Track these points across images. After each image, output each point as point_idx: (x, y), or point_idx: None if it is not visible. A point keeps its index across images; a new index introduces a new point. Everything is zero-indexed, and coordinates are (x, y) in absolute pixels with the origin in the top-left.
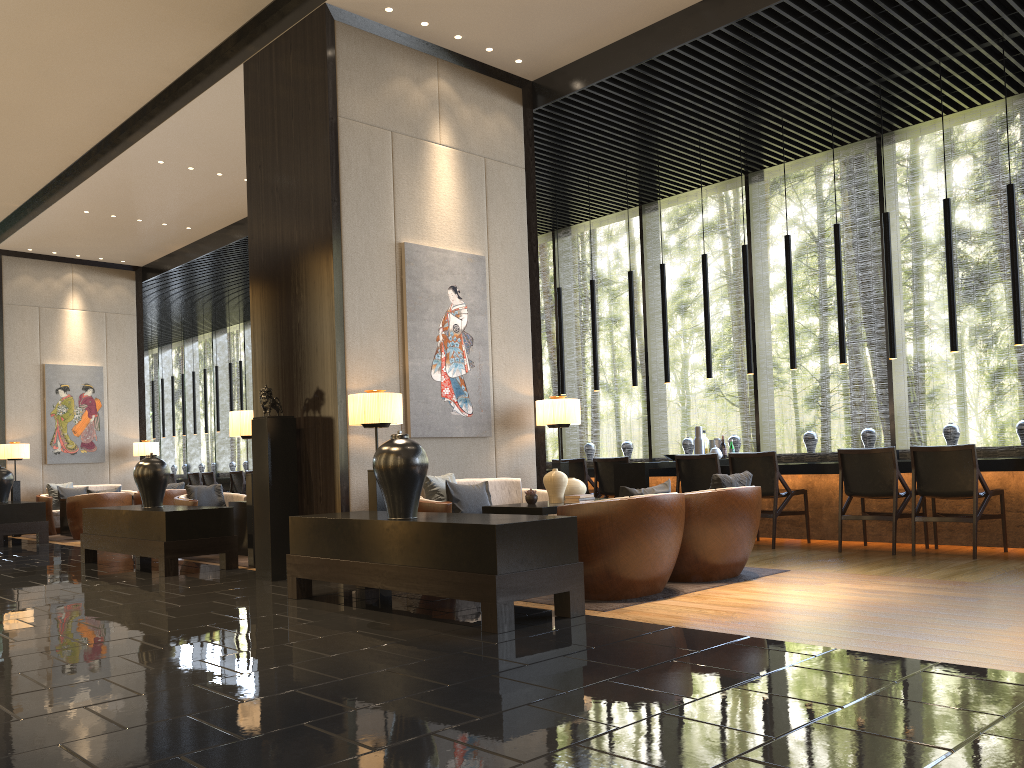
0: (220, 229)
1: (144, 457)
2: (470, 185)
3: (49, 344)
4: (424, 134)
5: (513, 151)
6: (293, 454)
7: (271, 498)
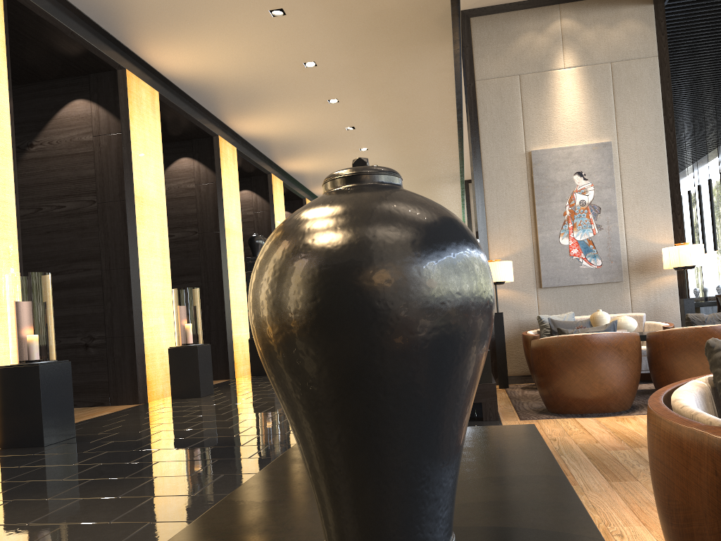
0: None
1: None
2: (595, 89)
3: None
4: (548, 66)
5: (643, 46)
6: None
7: None
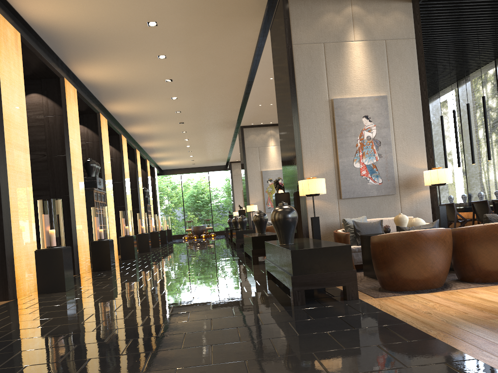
0: None
1: None
2: (375, 58)
3: (263, 162)
4: (343, 38)
5: (405, 30)
6: None
7: None
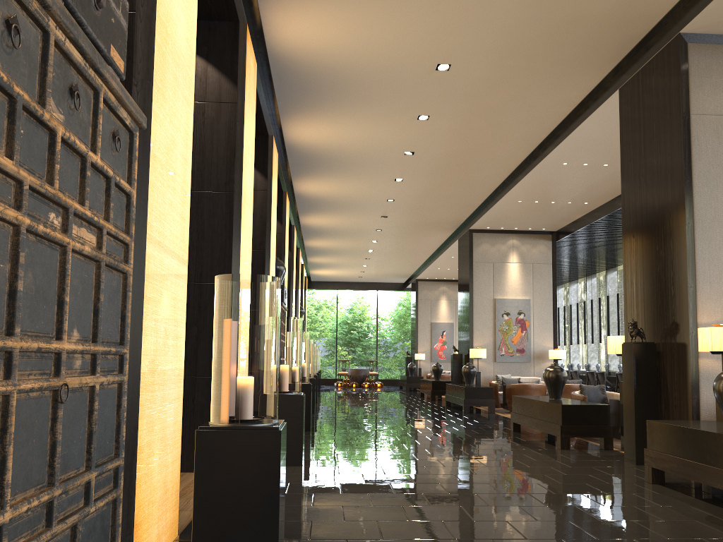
0: (608, 201)
1: (556, 359)
2: None
3: (498, 285)
4: None
5: None
6: (653, 371)
7: (635, 403)
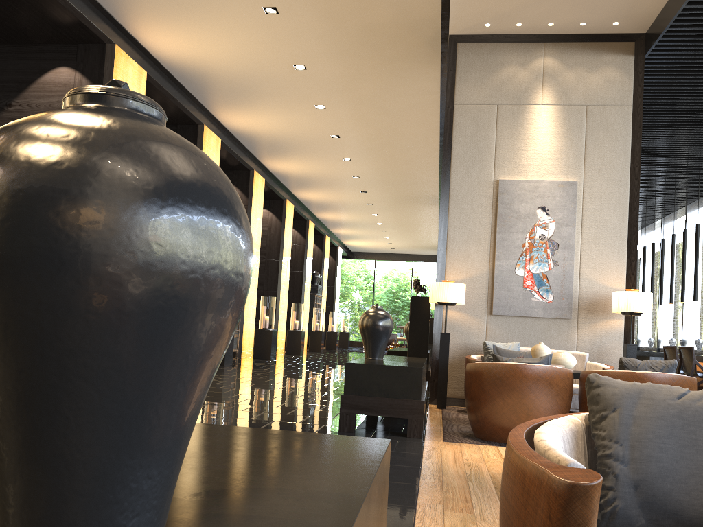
0: None
1: None
2: (569, 129)
3: None
4: (526, 100)
5: (619, 94)
6: (426, 320)
7: (409, 346)
